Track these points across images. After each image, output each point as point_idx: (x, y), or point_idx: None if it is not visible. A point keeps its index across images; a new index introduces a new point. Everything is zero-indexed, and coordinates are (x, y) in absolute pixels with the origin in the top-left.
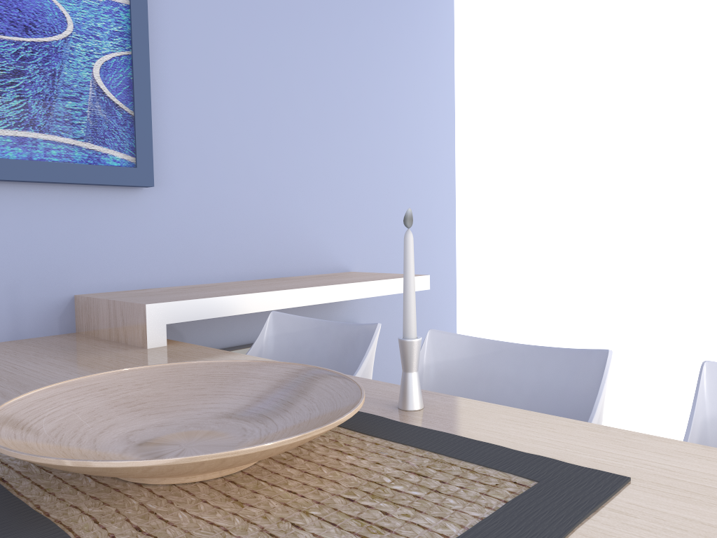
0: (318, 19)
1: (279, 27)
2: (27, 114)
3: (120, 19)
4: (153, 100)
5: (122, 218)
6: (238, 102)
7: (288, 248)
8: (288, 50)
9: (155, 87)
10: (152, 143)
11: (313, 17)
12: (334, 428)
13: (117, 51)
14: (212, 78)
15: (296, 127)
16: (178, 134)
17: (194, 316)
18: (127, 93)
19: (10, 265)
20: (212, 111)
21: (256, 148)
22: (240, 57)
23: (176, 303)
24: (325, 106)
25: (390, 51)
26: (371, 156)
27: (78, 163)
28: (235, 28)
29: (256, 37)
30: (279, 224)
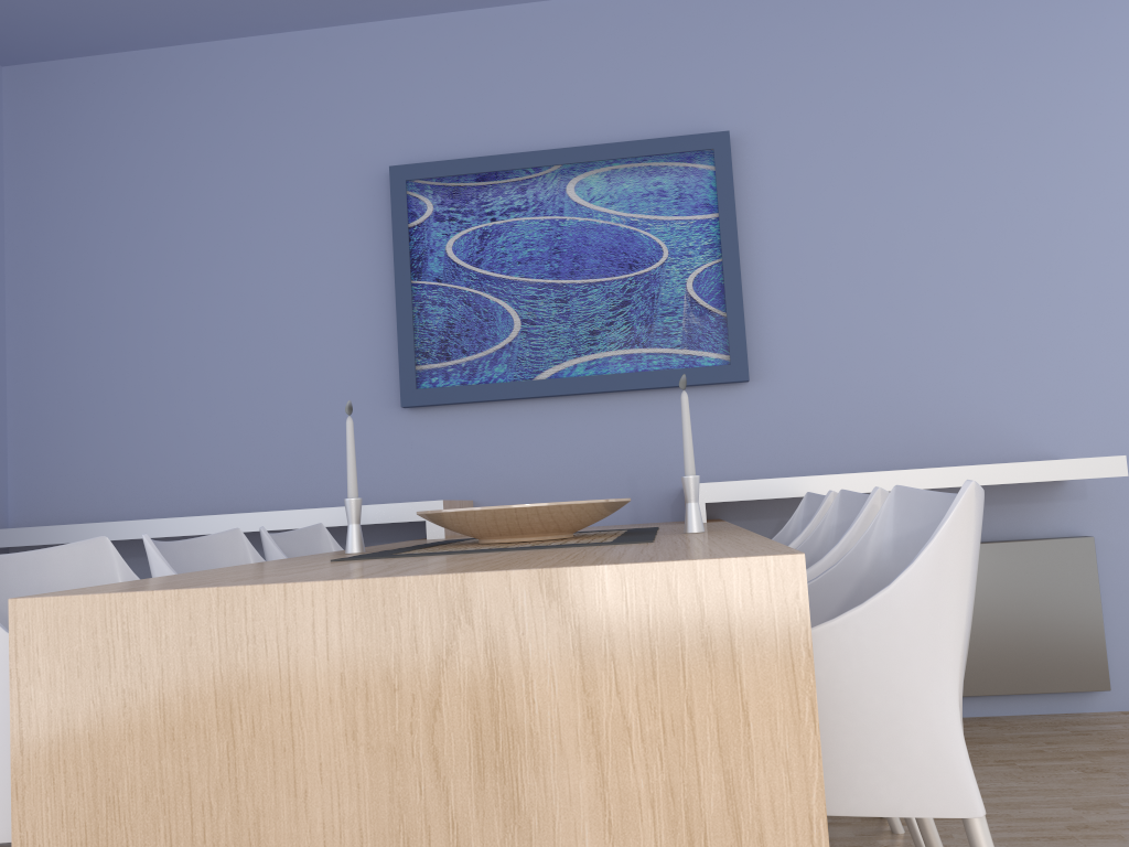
0: (975, 146)
1: (911, 176)
2: (632, 335)
3: (709, 233)
4: (754, 296)
5: (726, 414)
6: (857, 275)
7: (943, 433)
8: (927, 198)
9: (756, 283)
10: (745, 338)
11: (967, 147)
12: (615, 536)
13: (707, 262)
14: (822, 258)
15: (947, 286)
16: (783, 324)
17: (734, 496)
18: (718, 297)
19: (630, 461)
20: (824, 292)
21: (886, 321)
22: (857, 225)
23: (714, 484)
24: (996, 249)
25: (1124, 143)
26: (1094, 298)
27: (675, 368)
28: (849, 197)
29: (879, 198)
30: (927, 405)
